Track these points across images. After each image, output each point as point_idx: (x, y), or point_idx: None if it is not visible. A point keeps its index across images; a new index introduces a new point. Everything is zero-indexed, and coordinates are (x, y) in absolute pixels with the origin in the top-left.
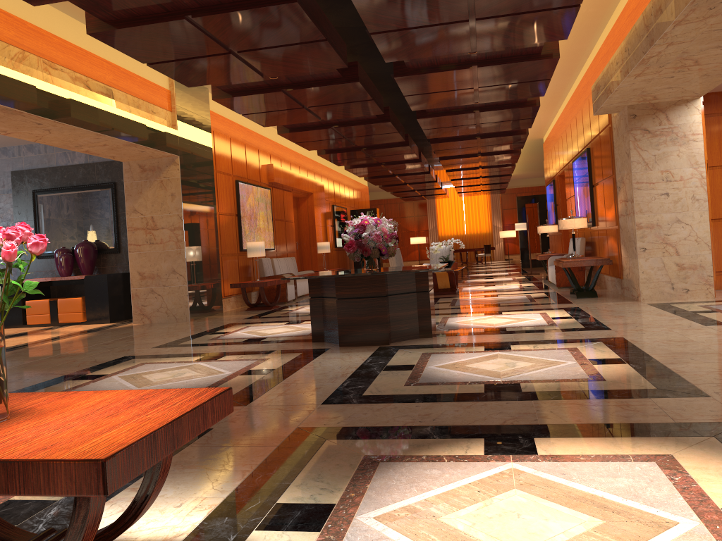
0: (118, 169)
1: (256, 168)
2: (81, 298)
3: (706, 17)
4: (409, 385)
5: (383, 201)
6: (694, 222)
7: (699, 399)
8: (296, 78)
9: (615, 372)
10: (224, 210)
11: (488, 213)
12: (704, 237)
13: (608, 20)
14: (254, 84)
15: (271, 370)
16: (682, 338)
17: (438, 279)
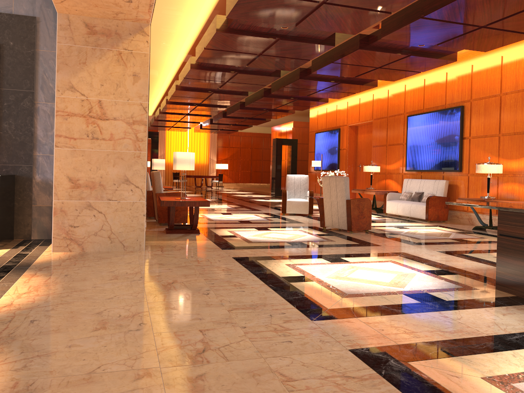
0: (7, 26)
1: None
2: None
3: None
4: None
5: None
6: None
7: None
8: None
9: None
10: None
11: (207, 148)
12: None
13: None
14: None
15: None
16: None
17: None
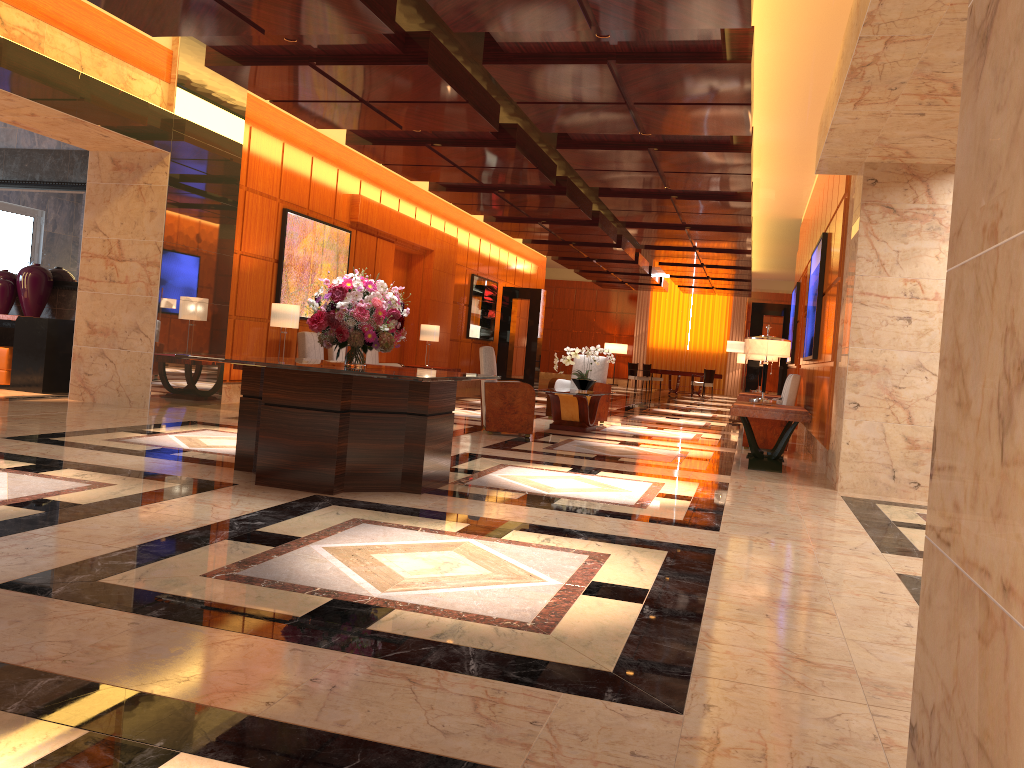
0: None
1: (329, 196)
2: (8, 349)
3: None
4: (209, 576)
5: (575, 283)
6: None
7: (654, 715)
8: (328, 46)
9: (594, 618)
10: (252, 251)
11: (725, 324)
12: None
13: None
14: (265, 48)
15: (70, 505)
16: (810, 569)
17: (562, 405)
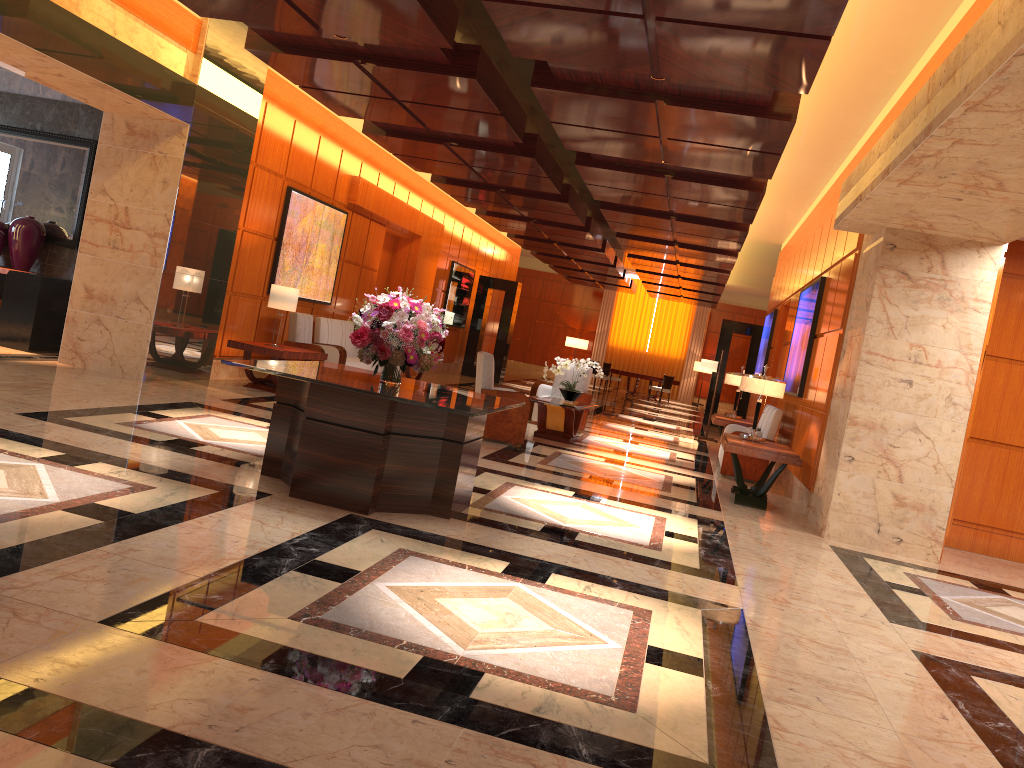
0: None
1: (331, 176)
2: None
3: (1022, 107)
4: (297, 620)
5: (544, 274)
6: (939, 437)
7: None
8: (377, 47)
9: (667, 693)
10: (254, 227)
11: (686, 331)
12: (948, 464)
13: (897, 86)
14: (311, 40)
15: (124, 513)
16: (835, 640)
17: (548, 414)
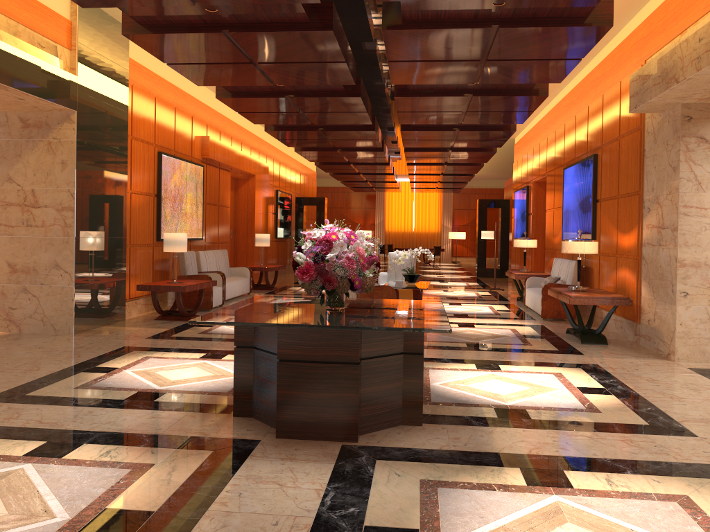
0: None
1: (187, 138)
2: None
3: None
4: None
5: (330, 188)
6: None
7: None
8: (244, 15)
9: None
10: (139, 189)
11: (438, 212)
12: None
13: None
14: (183, 18)
15: (145, 516)
16: None
17: (400, 296)
